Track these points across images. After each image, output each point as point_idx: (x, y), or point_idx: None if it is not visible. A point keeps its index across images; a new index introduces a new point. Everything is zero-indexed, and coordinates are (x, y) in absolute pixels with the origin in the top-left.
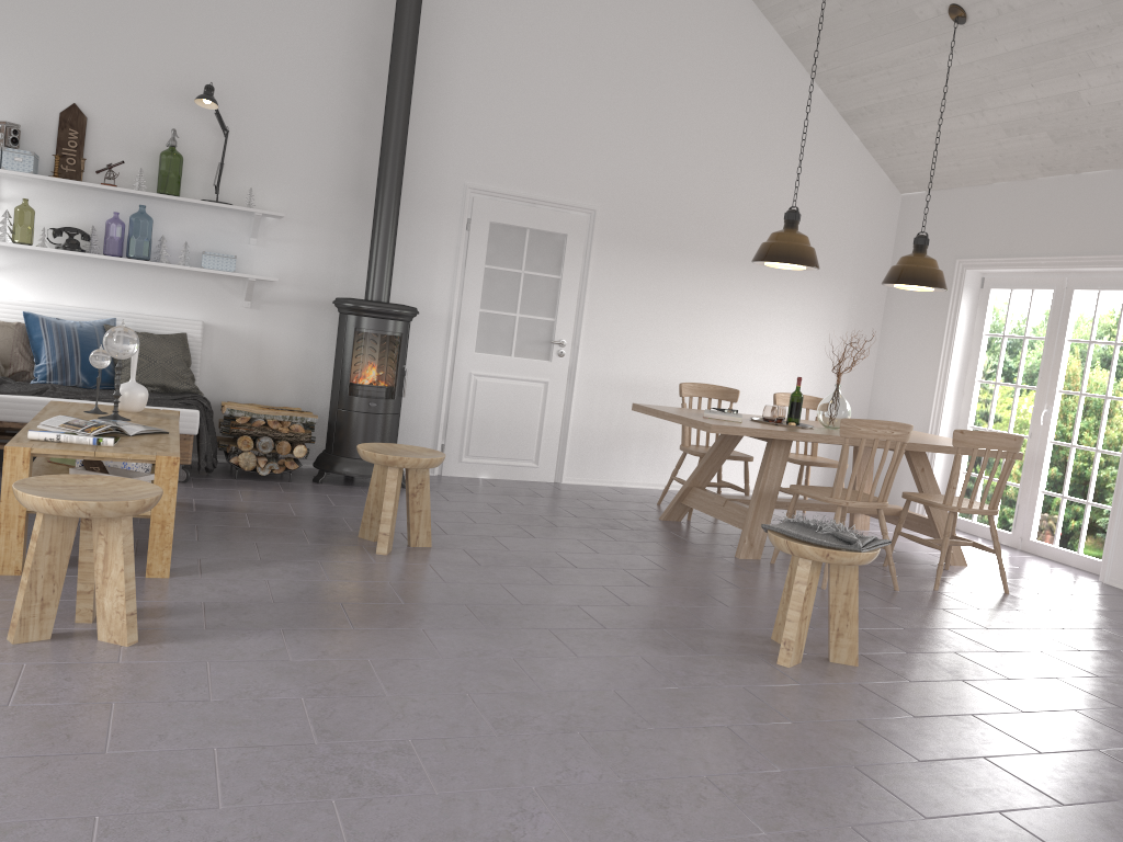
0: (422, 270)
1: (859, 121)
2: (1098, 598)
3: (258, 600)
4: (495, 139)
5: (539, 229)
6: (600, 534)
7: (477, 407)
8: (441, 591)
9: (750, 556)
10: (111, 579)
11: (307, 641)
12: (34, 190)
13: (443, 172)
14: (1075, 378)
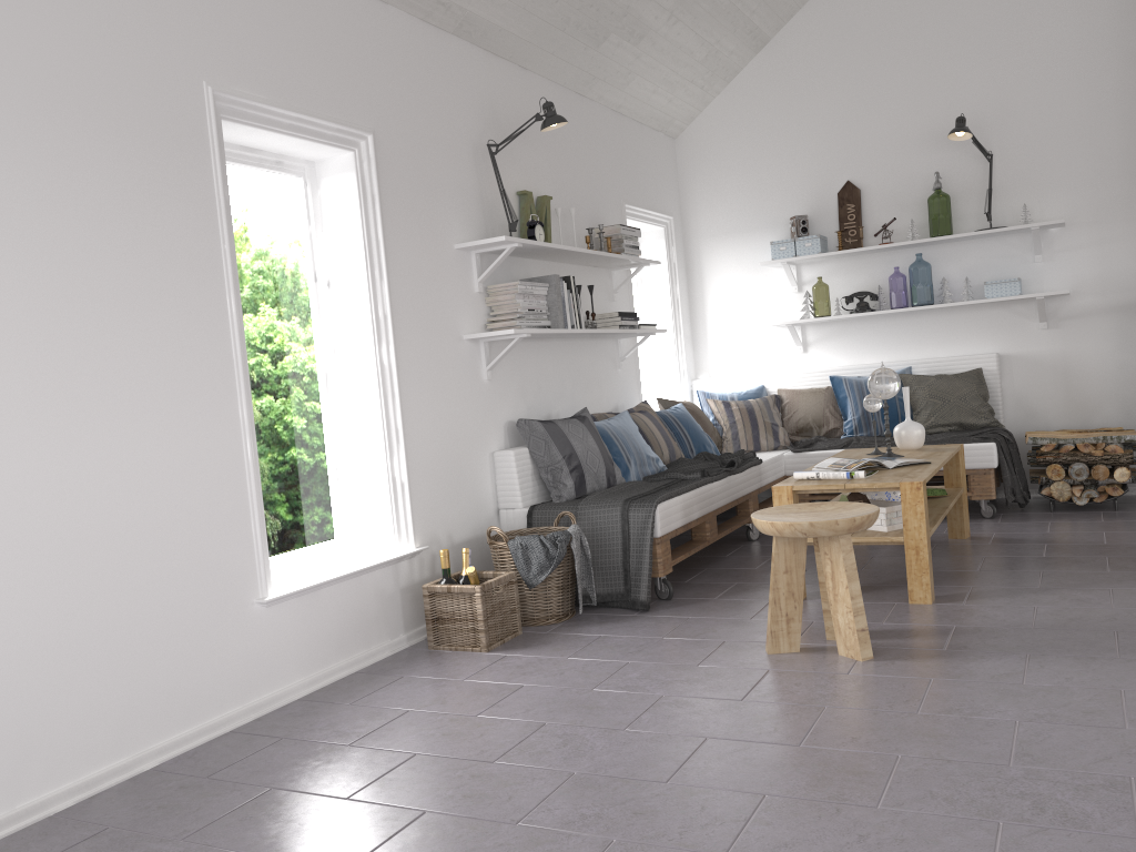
0: None
1: None
2: None
3: (1015, 625)
4: None
5: None
6: None
7: None
8: None
9: None
10: (839, 596)
11: (1052, 667)
12: (827, 267)
13: None
14: None
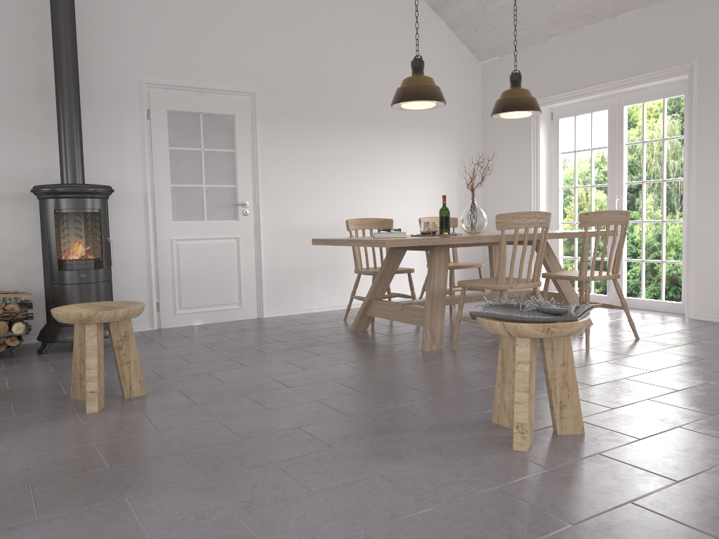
0: (114, 157)
1: (443, 8)
2: (699, 330)
3: None
4: (159, 40)
5: (210, 113)
6: (304, 352)
7: (182, 266)
8: (153, 442)
9: (434, 347)
10: None
11: None
12: None
13: (118, 71)
14: (636, 171)
